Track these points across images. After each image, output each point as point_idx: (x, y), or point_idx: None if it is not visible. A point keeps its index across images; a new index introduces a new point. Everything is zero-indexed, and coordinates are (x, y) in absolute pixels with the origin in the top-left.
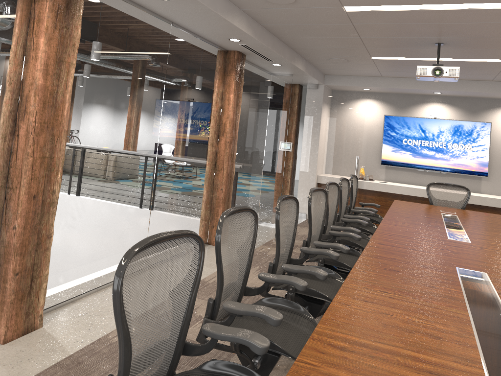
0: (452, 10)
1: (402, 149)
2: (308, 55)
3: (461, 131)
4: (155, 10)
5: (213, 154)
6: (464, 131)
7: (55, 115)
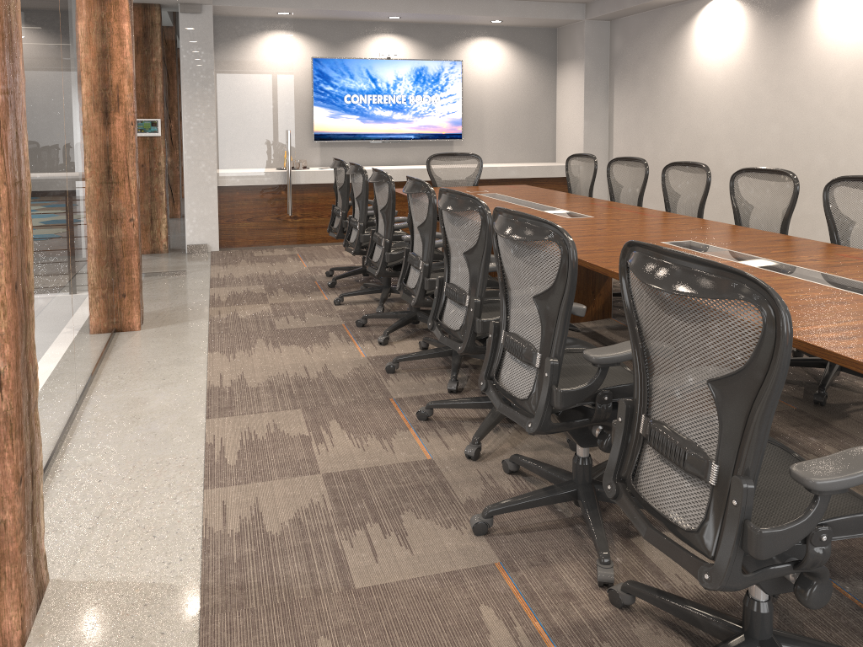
0: None
1: (345, 111)
2: None
3: (425, 77)
4: None
5: (105, 152)
6: (429, 77)
7: (14, 71)
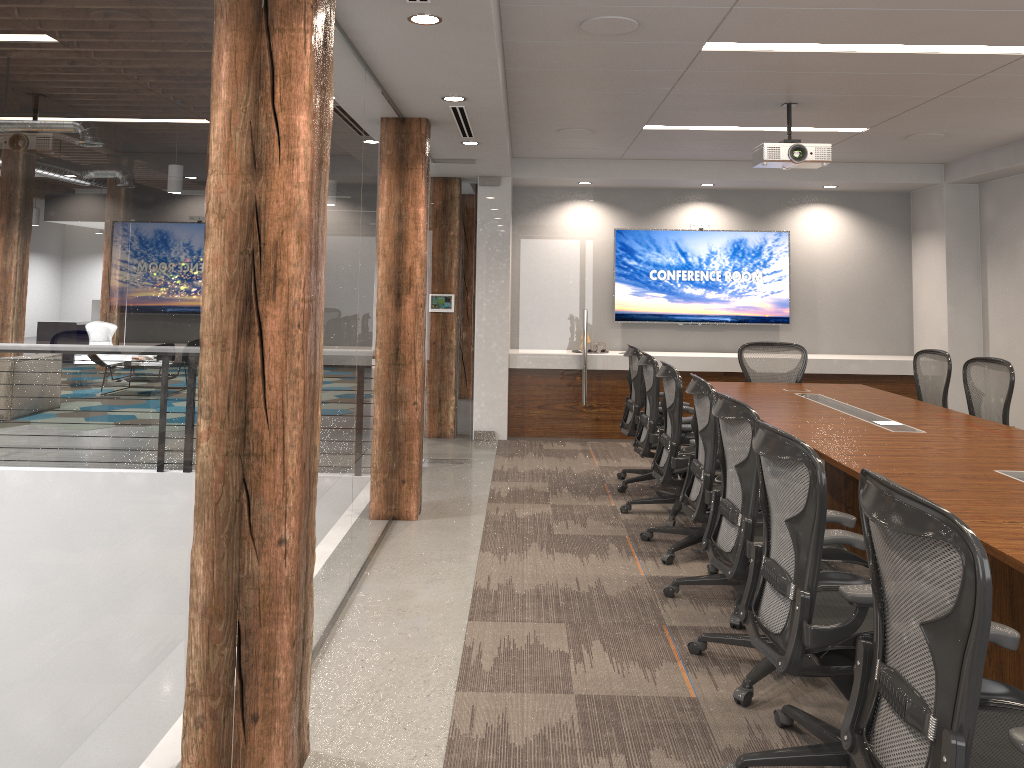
0: (874, 54)
1: (650, 288)
2: (529, 122)
3: (744, 250)
4: (364, 41)
5: (395, 334)
6: (749, 250)
7: (317, 281)
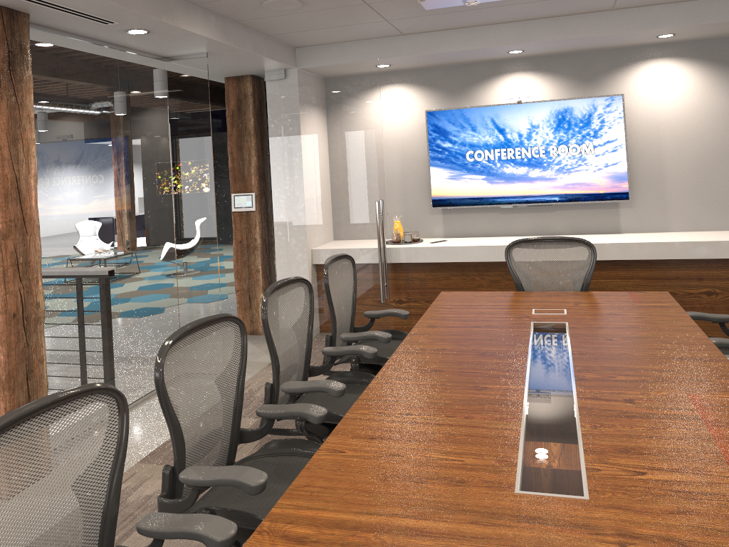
0: None
1: (467, 171)
2: None
3: (570, 121)
4: None
5: None
6: (576, 120)
7: None
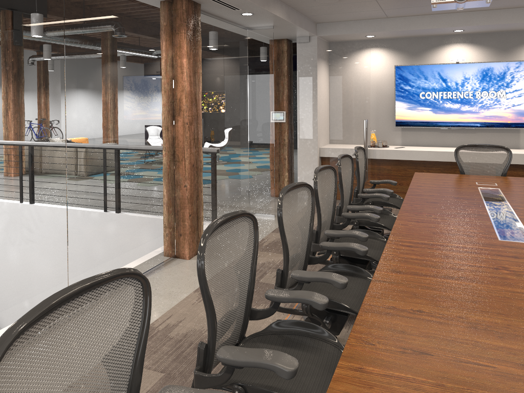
0: None
1: (420, 104)
2: None
3: (490, 76)
4: None
5: (168, 142)
6: (495, 75)
7: None
